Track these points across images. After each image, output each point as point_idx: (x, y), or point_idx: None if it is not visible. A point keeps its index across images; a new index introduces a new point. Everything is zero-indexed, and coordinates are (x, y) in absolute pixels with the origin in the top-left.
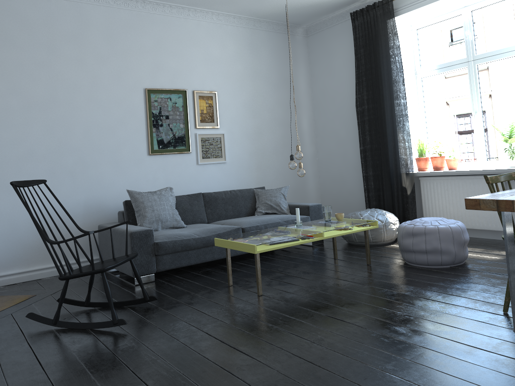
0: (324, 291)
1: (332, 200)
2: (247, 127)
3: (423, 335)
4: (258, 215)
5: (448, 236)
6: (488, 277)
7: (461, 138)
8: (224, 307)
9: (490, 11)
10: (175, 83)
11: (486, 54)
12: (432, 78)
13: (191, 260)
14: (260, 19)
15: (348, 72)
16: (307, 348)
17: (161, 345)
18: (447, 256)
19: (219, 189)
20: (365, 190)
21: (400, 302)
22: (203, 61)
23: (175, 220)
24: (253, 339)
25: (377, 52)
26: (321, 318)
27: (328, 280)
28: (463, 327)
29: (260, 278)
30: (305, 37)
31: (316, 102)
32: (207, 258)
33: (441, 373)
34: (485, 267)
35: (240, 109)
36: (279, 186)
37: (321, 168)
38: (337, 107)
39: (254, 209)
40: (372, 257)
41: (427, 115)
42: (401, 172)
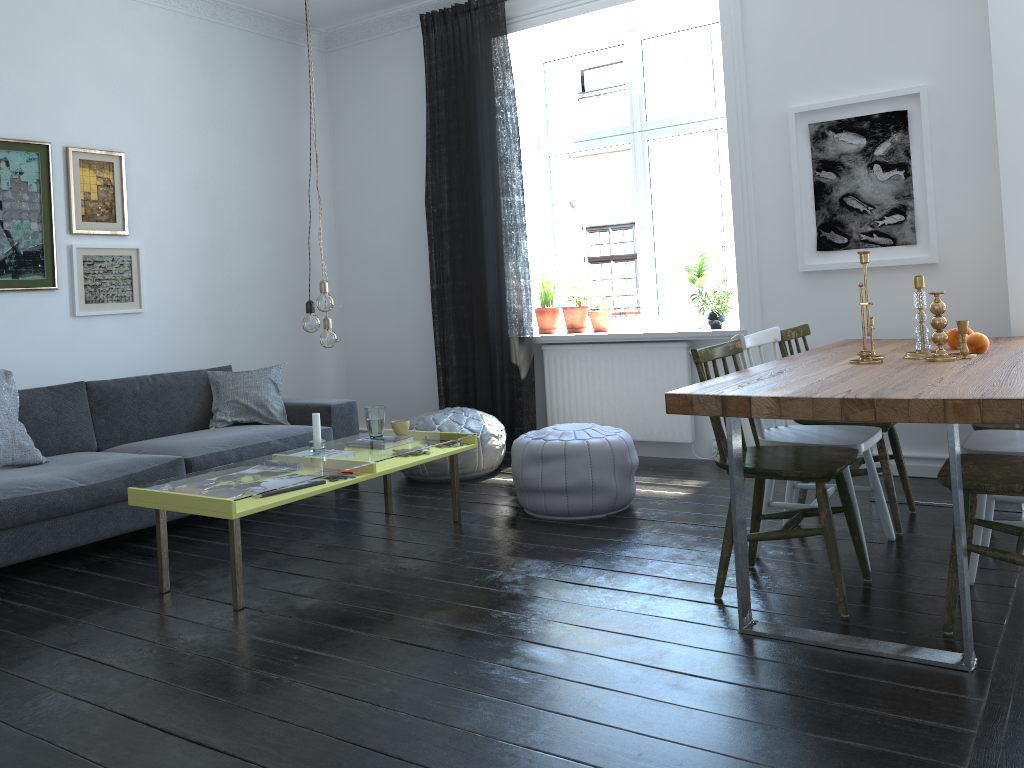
0: (378, 586)
1: (370, 390)
2: (194, 237)
3: (590, 661)
4: (218, 428)
5: (605, 460)
6: (674, 531)
7: (617, 273)
8: (157, 645)
9: (672, 44)
10: (21, 126)
11: (664, 121)
12: (569, 159)
13: (62, 540)
14: (228, 3)
15: (411, 133)
16: (366, 720)
17: (7, 761)
18: (604, 497)
19: (125, 373)
20: (439, 371)
21: (532, 595)
22: (92, 82)
23: (20, 449)
24: (242, 715)
25: (471, 98)
26: (384, 648)
27: (382, 561)
28: (655, 636)
29: (241, 572)
30: (322, 54)
31: (342, 189)
32: (102, 532)
33: (637, 736)
34: (666, 512)
35: (177, 195)
36: (261, 364)
37: (348, 326)
38: (387, 202)
39: (207, 416)
40: (461, 506)
41: (558, 227)
42: (510, 335)
